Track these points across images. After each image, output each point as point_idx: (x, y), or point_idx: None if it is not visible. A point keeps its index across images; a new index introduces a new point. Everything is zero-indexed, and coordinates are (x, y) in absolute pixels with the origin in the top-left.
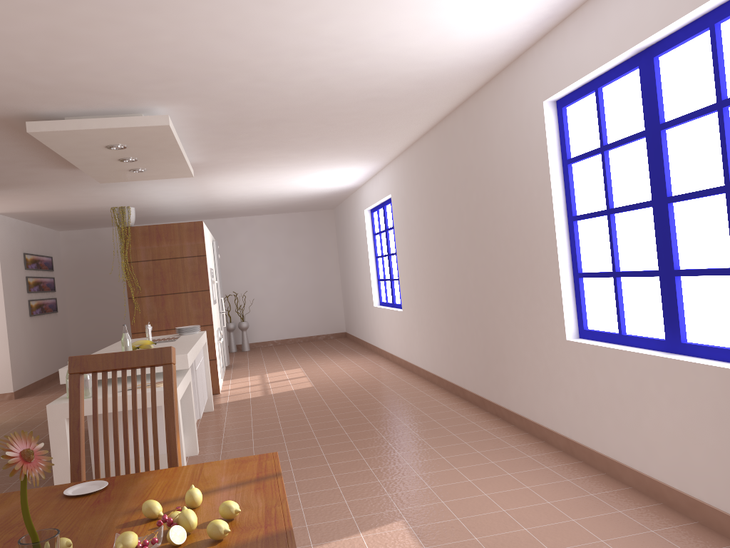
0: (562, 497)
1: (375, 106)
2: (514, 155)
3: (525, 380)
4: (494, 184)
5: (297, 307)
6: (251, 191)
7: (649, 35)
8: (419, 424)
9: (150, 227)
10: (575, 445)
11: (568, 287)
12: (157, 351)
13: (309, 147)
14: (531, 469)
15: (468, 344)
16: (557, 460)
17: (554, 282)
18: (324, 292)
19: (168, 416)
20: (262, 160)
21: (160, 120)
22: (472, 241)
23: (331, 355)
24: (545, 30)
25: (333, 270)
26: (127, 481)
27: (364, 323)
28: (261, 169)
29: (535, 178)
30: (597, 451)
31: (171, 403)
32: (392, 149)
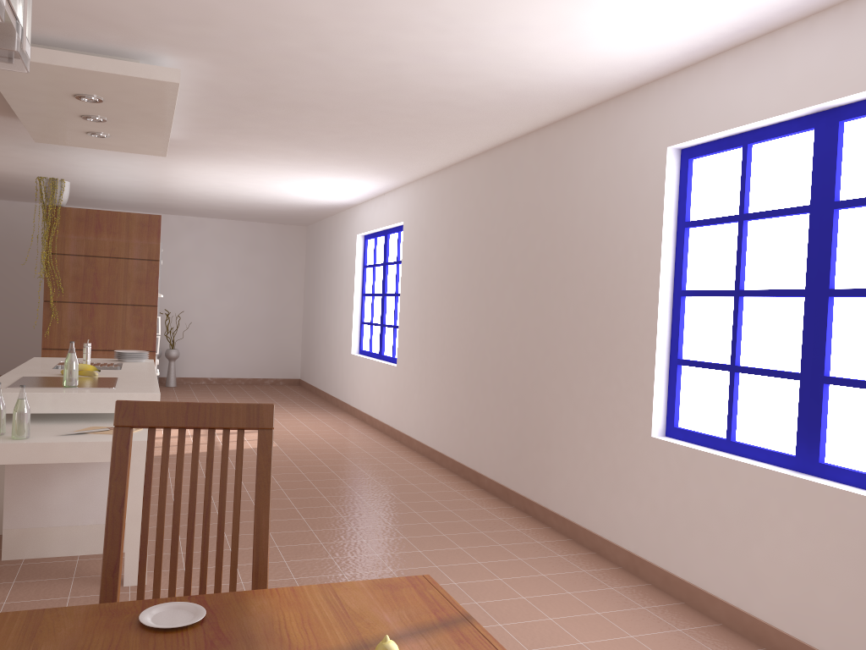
0: (646, 631)
1: (438, 112)
2: (609, 205)
3: (578, 476)
4: (572, 234)
5: (244, 340)
6: (220, 187)
7: (847, 94)
8: (432, 513)
9: (89, 211)
10: (643, 563)
11: (662, 373)
12: (251, 408)
13: (326, 146)
14: (593, 588)
15: (494, 421)
16: (621, 580)
17: (646, 365)
18: (281, 326)
19: (260, 505)
20: (259, 151)
21: (167, 74)
22: (524, 298)
23: (287, 407)
24: (690, 62)
25: (295, 301)
26: (232, 608)
27: (332, 372)
28: (251, 162)
29: (637, 236)
30: (674, 574)
31: (266, 486)
32: (423, 168)
